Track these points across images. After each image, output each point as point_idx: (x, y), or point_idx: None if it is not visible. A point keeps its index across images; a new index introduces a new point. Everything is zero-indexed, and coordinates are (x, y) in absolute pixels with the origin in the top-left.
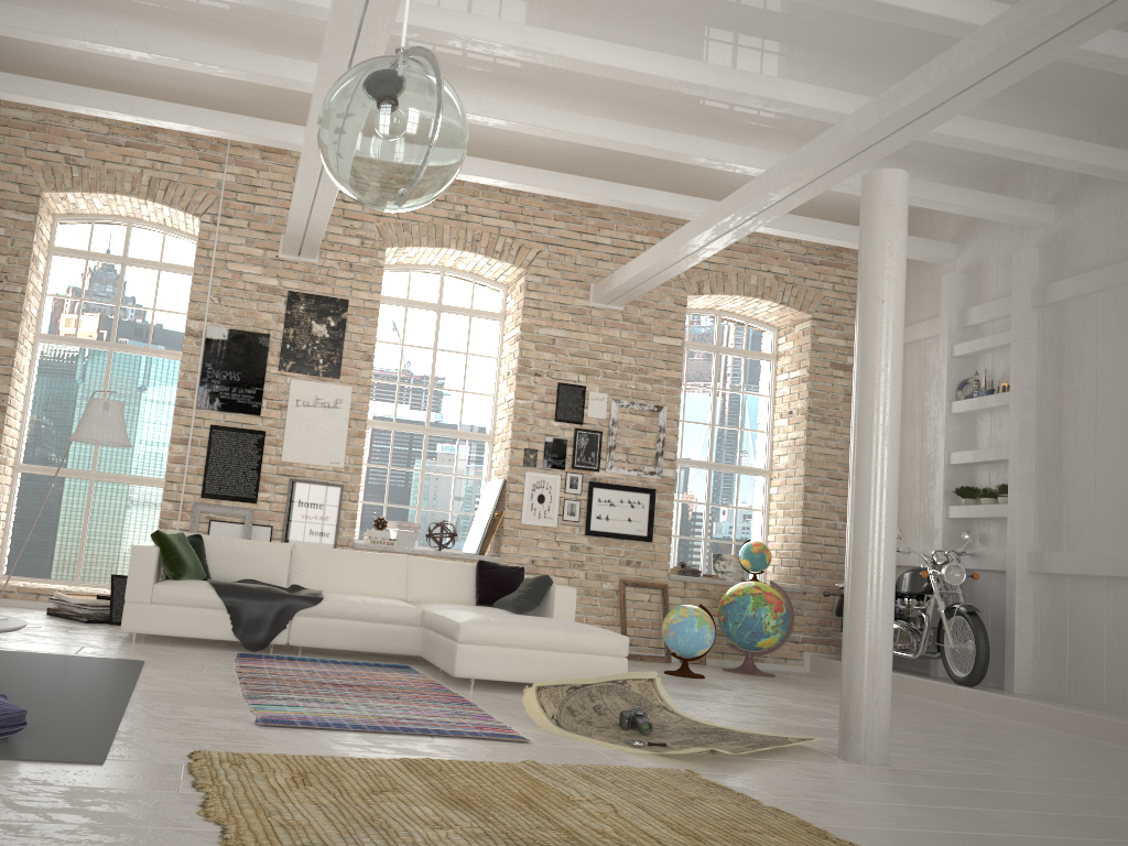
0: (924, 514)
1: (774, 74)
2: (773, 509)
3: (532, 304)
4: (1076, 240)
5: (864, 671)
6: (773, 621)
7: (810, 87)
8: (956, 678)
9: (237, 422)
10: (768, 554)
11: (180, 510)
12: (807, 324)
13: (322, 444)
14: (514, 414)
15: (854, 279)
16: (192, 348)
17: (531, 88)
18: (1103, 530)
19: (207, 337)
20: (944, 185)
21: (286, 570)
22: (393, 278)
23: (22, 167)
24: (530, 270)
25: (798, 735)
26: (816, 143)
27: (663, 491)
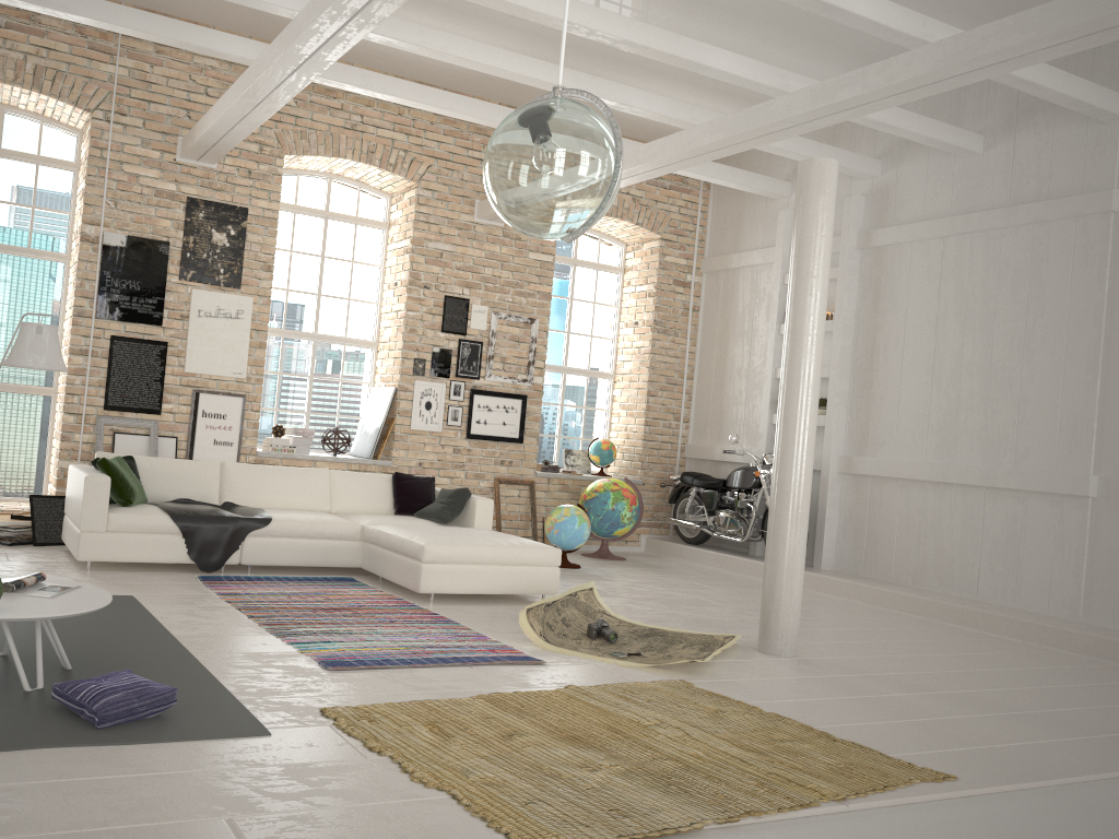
0: (749, 418)
1: (682, 27)
2: (616, 409)
3: (423, 218)
4: (898, 194)
5: (785, 584)
6: (629, 514)
7: (729, 54)
8: None
9: (138, 332)
10: (615, 451)
11: (82, 423)
12: (656, 244)
13: (224, 355)
14: (405, 325)
15: (696, 203)
16: (88, 255)
17: (452, 13)
18: (902, 441)
19: (105, 244)
20: (803, 138)
21: (218, 487)
22: (282, 182)
23: None
24: (421, 184)
25: (709, 629)
26: (744, 115)
27: (533, 397)
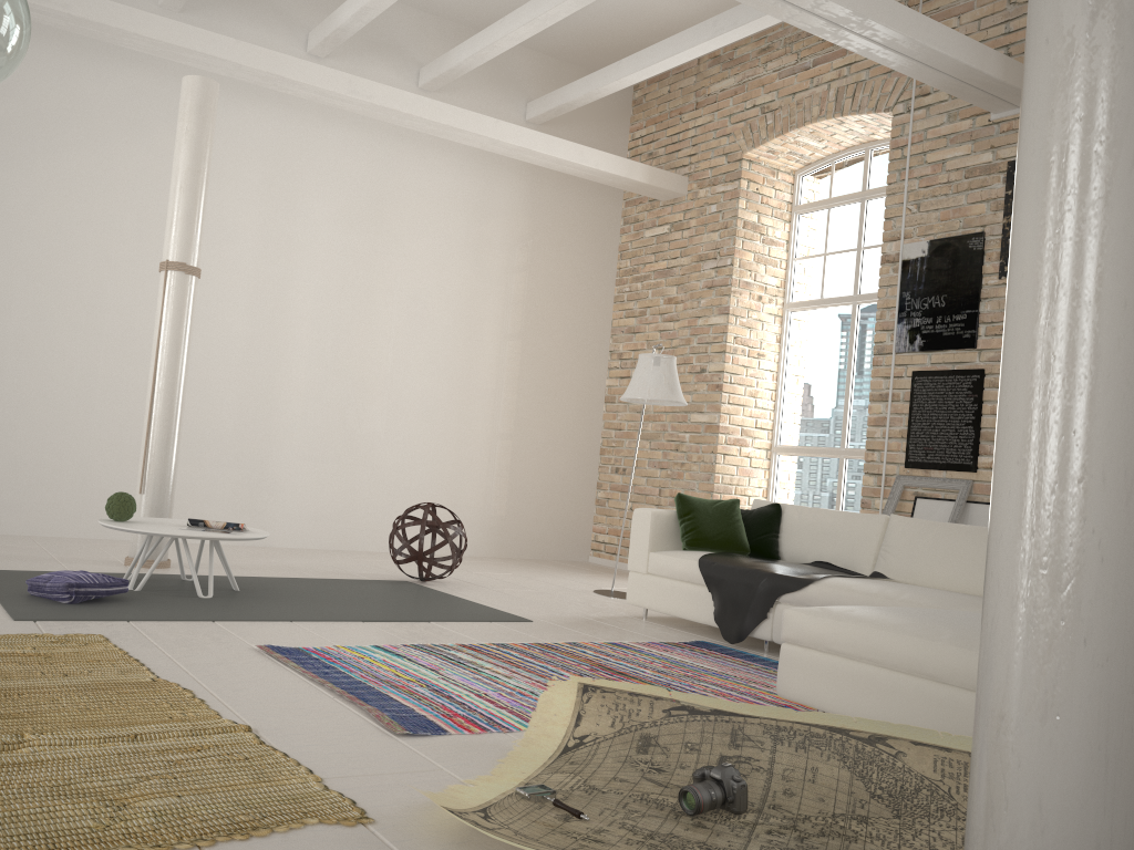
0: None
1: None
2: None
3: None
4: None
5: (974, 770)
6: None
7: None
8: None
9: (946, 363)
10: None
11: (880, 485)
12: None
13: None
14: None
15: None
16: (888, 278)
17: None
18: None
19: (903, 259)
20: None
21: (873, 551)
22: None
23: (728, 137)
24: None
25: None
26: None
27: None
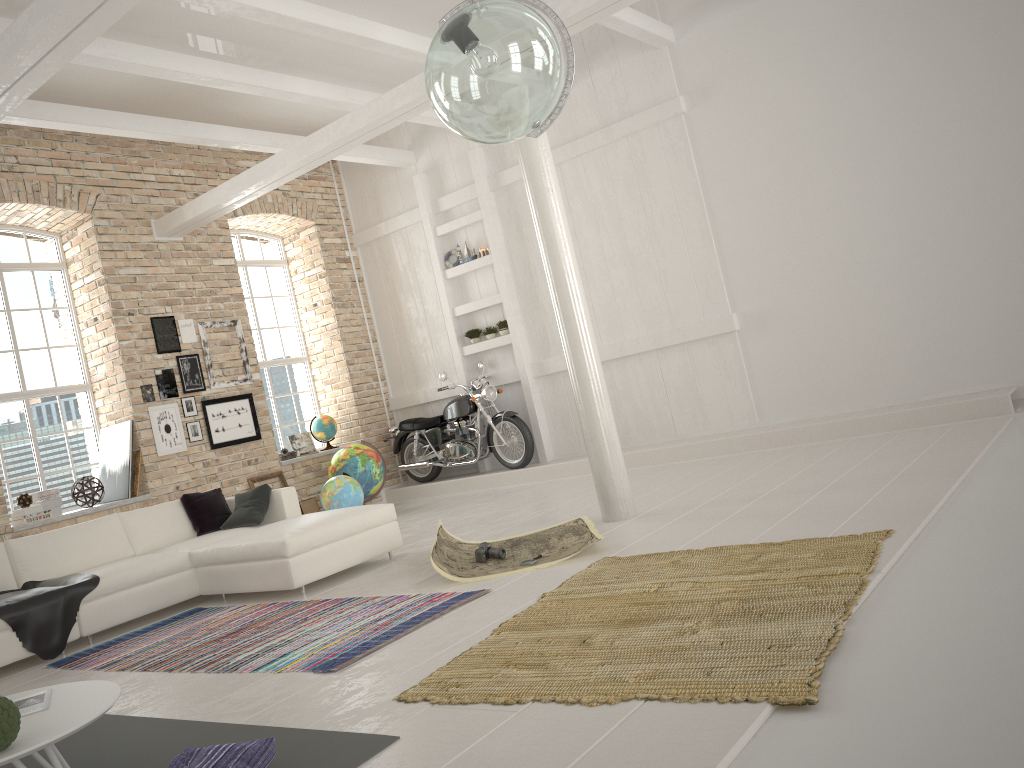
0: (440, 359)
1: None
2: (320, 387)
3: (107, 247)
4: None
5: (611, 456)
6: (378, 470)
7: (389, 28)
8: (512, 465)
9: None
10: (335, 423)
11: None
12: (313, 230)
13: None
14: (122, 356)
15: (333, 188)
16: None
17: (106, 31)
18: None
19: None
20: None
21: (11, 570)
22: None
23: None
24: (95, 214)
25: (545, 524)
26: None
27: (257, 393)
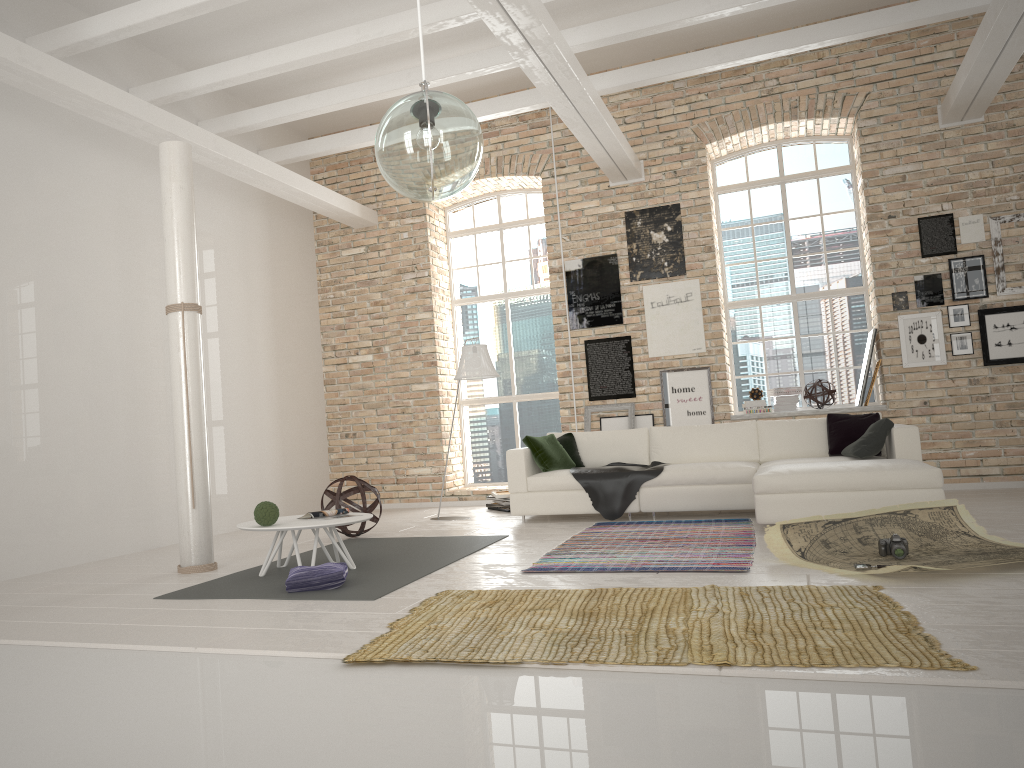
0: None
1: None
2: None
3: (870, 149)
4: None
5: None
6: None
7: None
8: None
9: (605, 333)
10: None
11: (574, 414)
12: None
13: (681, 335)
14: (873, 263)
15: None
16: (556, 283)
17: None
18: None
19: (566, 271)
20: None
21: (646, 450)
22: (729, 167)
23: None
24: (860, 116)
25: None
26: None
27: None
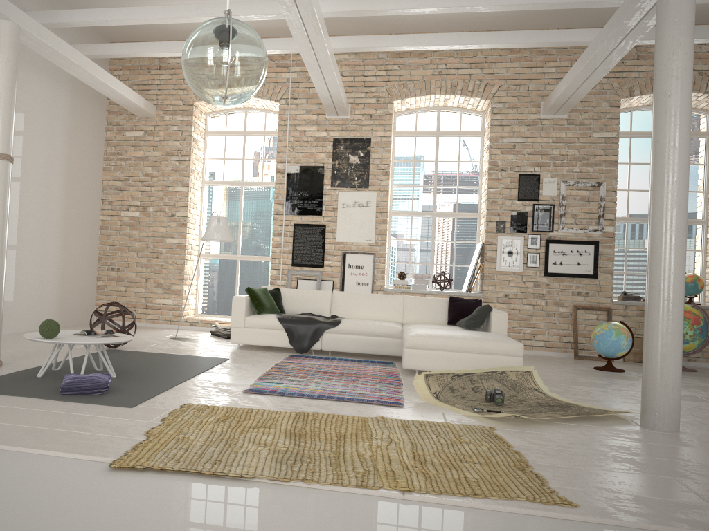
0: None
1: None
2: None
3: (496, 123)
4: None
5: (655, 366)
6: (691, 332)
7: None
8: None
9: (308, 221)
10: (700, 283)
11: (280, 274)
12: None
13: (360, 229)
14: (488, 199)
15: None
16: (280, 180)
17: None
18: None
19: (288, 172)
20: None
21: (328, 306)
22: (405, 119)
23: (183, 90)
24: (494, 100)
25: (633, 410)
26: None
27: (605, 242)
